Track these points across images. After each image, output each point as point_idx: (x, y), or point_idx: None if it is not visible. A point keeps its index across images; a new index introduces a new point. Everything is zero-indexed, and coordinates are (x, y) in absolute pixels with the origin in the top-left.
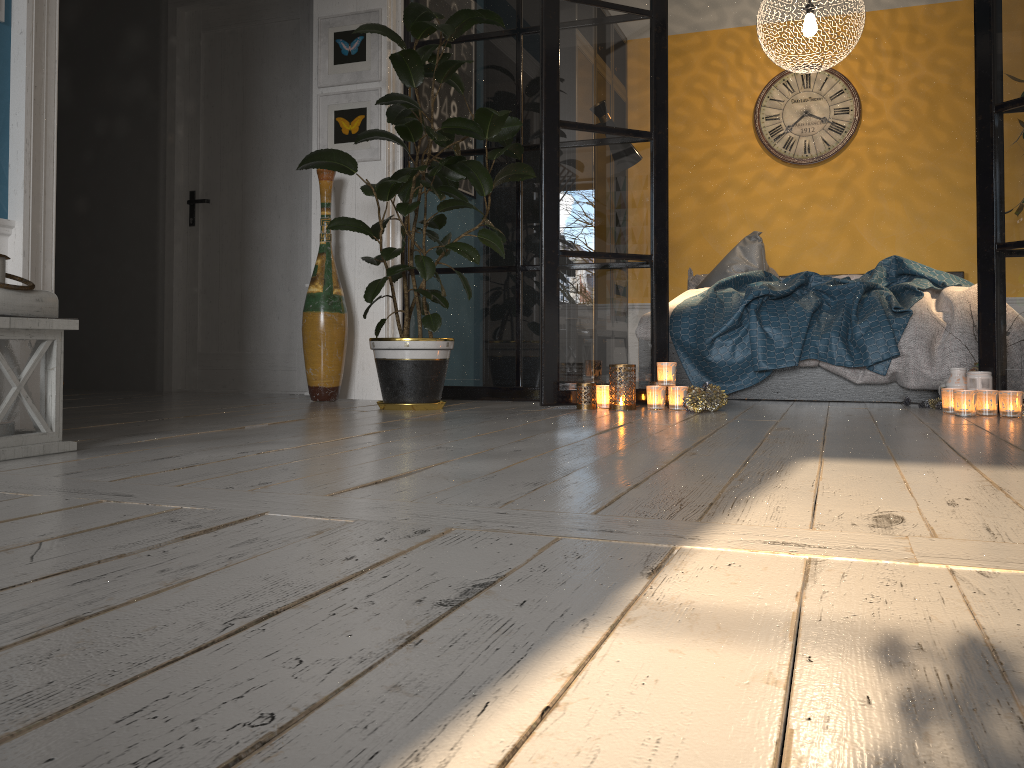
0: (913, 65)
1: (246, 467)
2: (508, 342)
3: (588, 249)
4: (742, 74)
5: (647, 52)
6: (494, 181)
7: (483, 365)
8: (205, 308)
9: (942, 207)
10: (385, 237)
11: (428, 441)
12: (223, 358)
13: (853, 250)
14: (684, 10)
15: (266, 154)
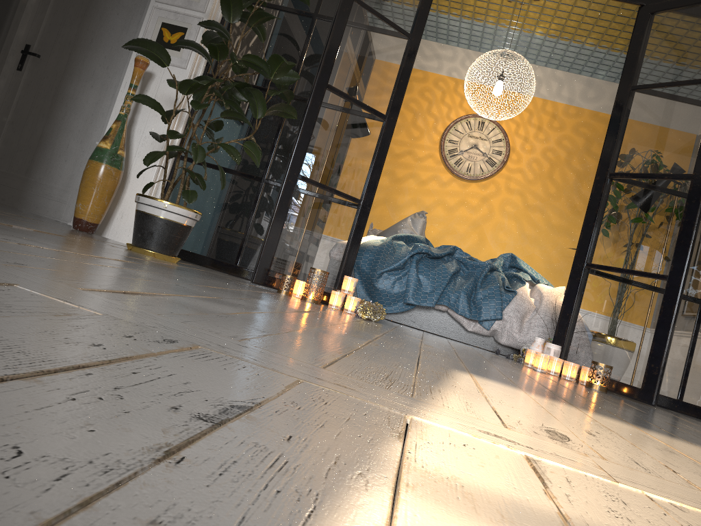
0: (547, 138)
1: (5, 249)
2: (239, 231)
3: (319, 181)
4: (442, 107)
5: (400, 61)
6: (267, 111)
7: (215, 242)
8: (8, 135)
9: (540, 234)
10: (171, 126)
11: (168, 278)
12: (10, 177)
13: (478, 244)
14: (418, 53)
15: (97, 37)
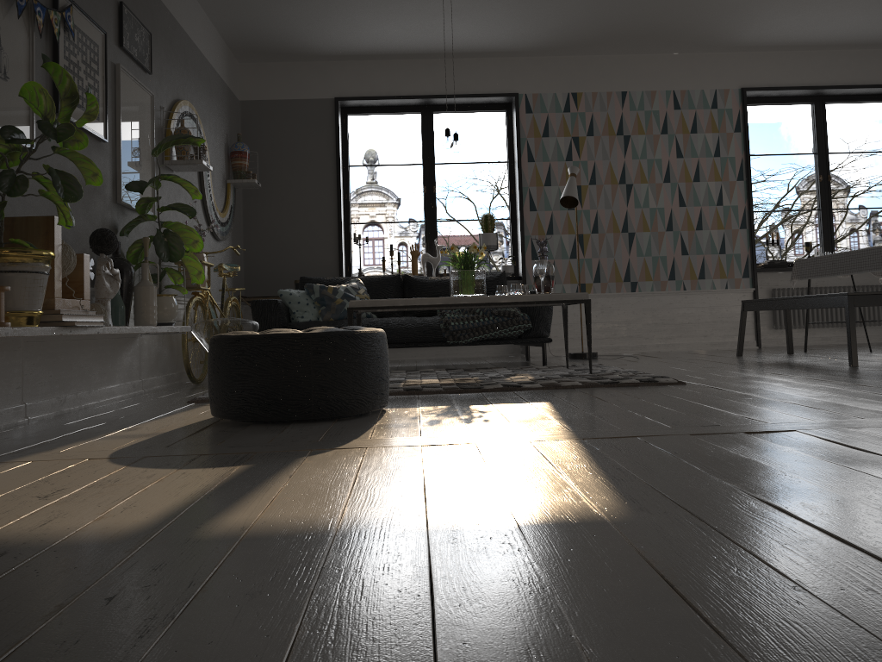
0: None
1: None
2: None
3: None
4: None
5: None
6: None
7: None
8: None
9: None
10: None
11: None
12: None
13: None
14: None
15: None
